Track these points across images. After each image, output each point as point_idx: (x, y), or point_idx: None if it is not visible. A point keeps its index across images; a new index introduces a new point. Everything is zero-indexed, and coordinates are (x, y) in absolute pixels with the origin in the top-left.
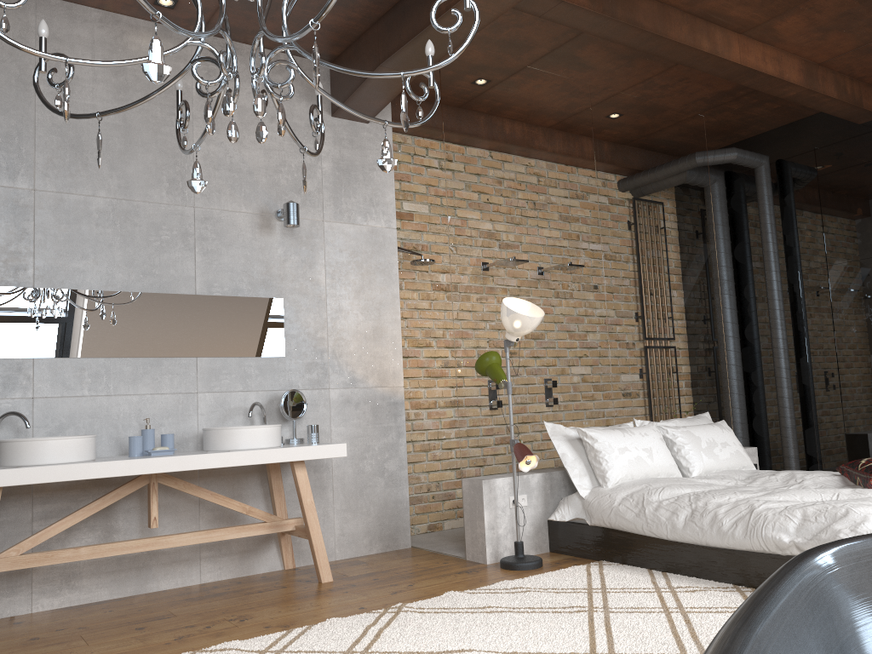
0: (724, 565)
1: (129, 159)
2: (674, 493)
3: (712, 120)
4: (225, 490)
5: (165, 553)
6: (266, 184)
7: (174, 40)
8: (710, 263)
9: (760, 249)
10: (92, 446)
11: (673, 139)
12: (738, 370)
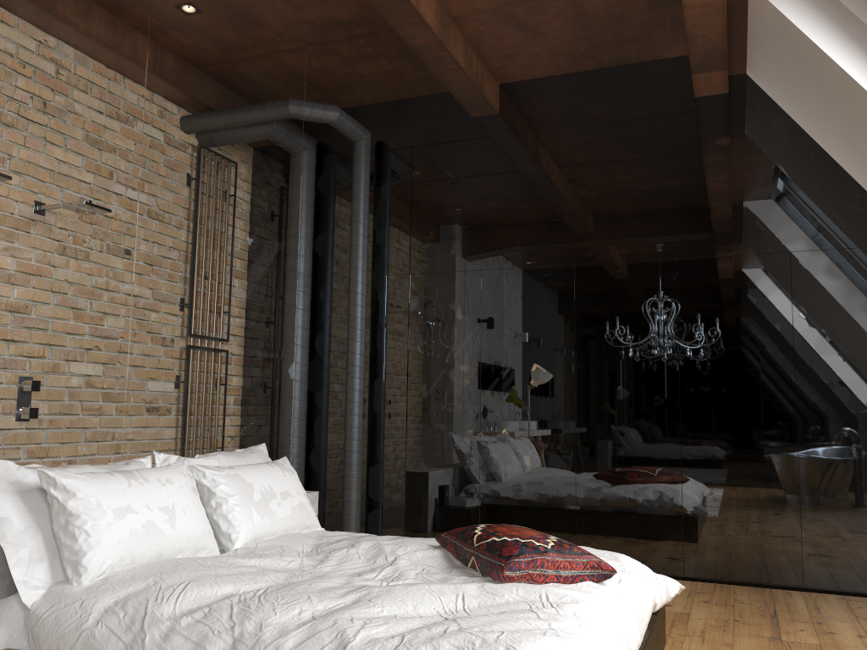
0: None
1: None
2: (203, 596)
3: (315, 64)
4: None
5: None
6: None
7: None
8: (291, 243)
9: (346, 242)
10: None
11: (265, 64)
12: (303, 388)
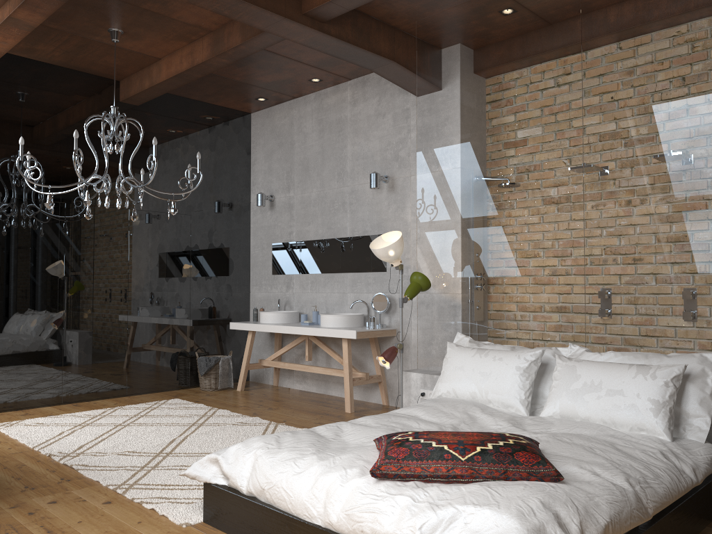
0: None
1: (323, 168)
2: (412, 412)
3: None
4: (358, 349)
5: (334, 376)
6: (379, 161)
7: (340, 91)
8: None
9: None
10: (281, 317)
11: None
12: None
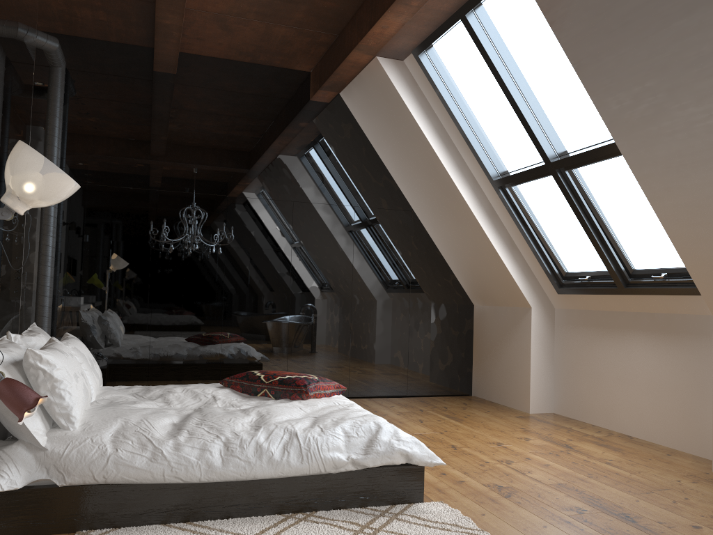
0: (268, 497)
1: None
2: (162, 425)
3: None
4: None
5: None
6: None
7: None
8: None
9: None
10: None
11: None
12: None
